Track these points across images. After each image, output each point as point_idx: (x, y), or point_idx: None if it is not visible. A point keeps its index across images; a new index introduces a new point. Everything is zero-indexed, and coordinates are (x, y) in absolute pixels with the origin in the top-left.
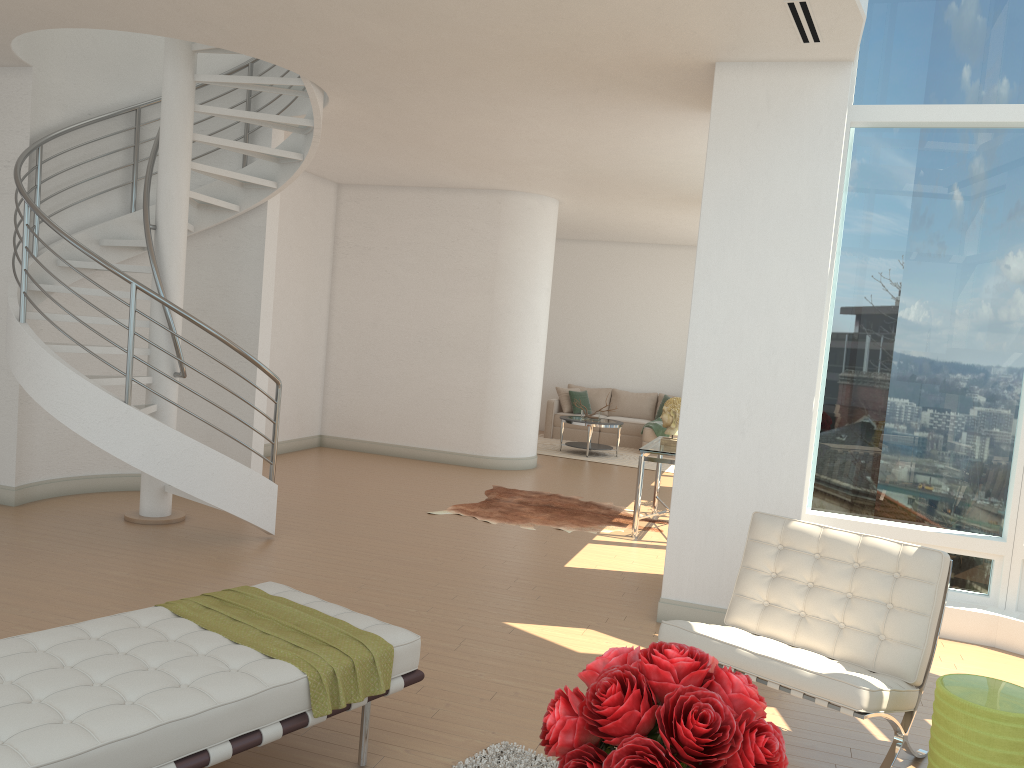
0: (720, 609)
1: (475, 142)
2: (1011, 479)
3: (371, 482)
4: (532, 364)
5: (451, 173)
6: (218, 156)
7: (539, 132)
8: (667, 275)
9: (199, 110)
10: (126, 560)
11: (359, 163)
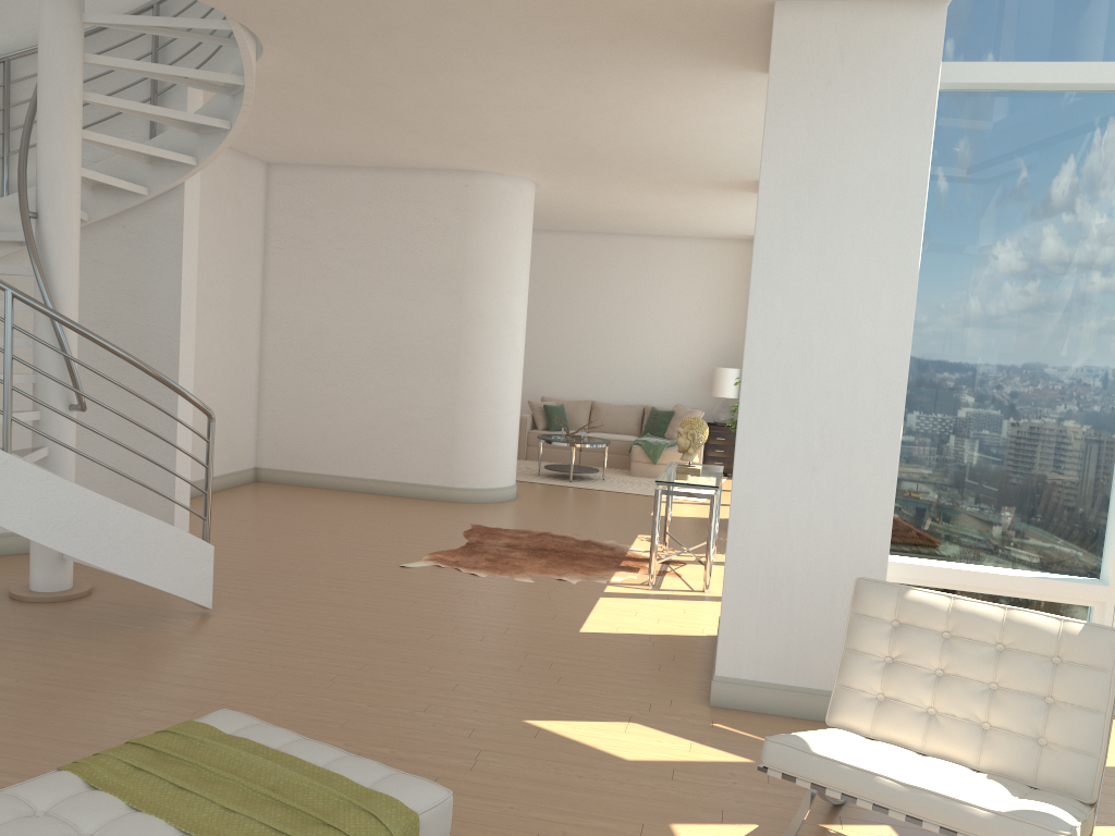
0: (789, 687)
1: (446, 109)
2: (1112, 511)
3: (324, 527)
4: (509, 377)
5: (410, 149)
6: (117, 124)
7: (529, 96)
8: (651, 270)
9: (90, 61)
10: (14, 659)
11: (296, 136)
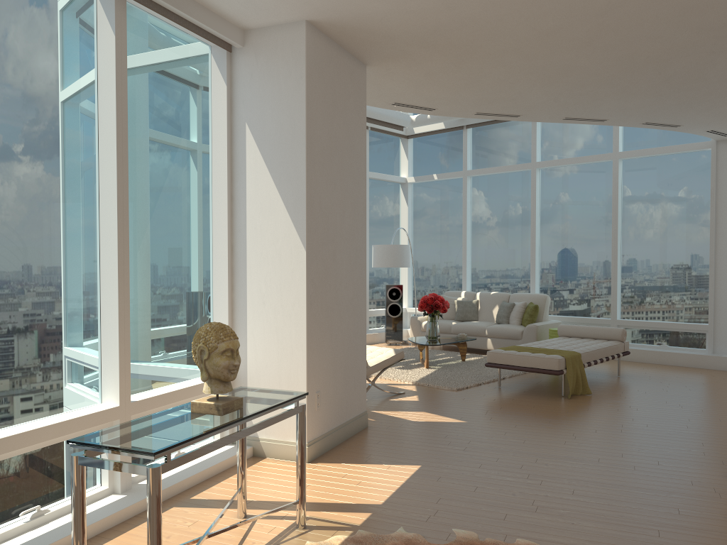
0: None
1: None
2: None
3: None
4: None
5: None
6: None
7: None
8: None
9: None
10: None
11: None
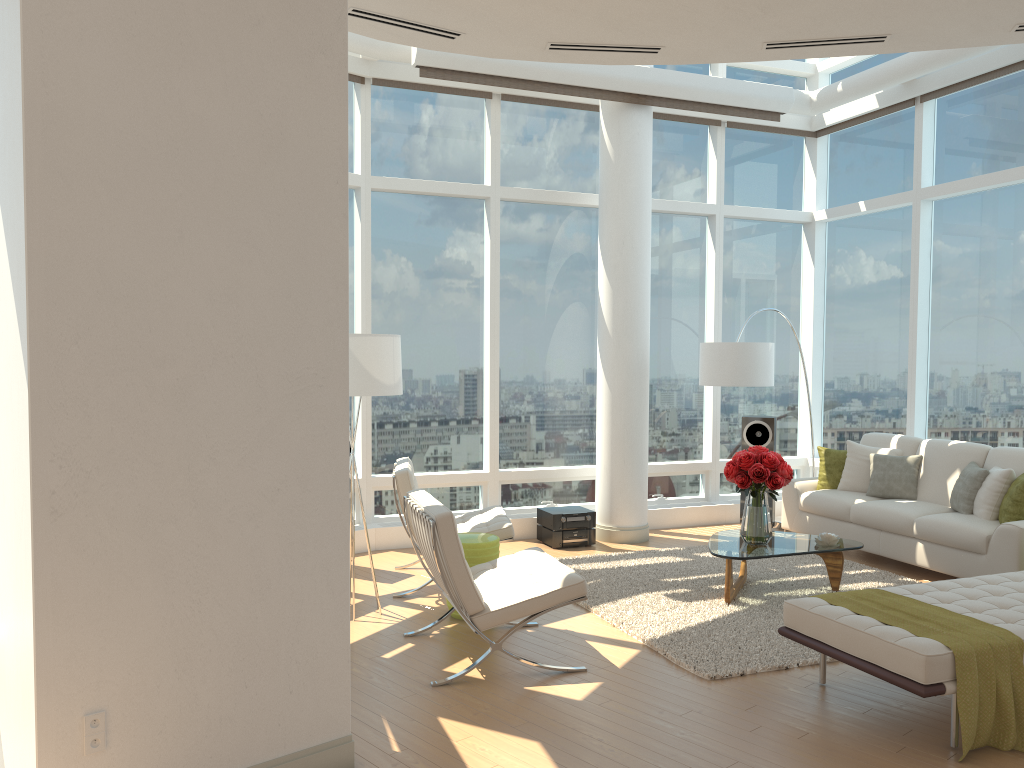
0: None
1: None
2: None
3: None
4: None
5: None
6: None
7: None
8: None
9: None
10: None
11: None
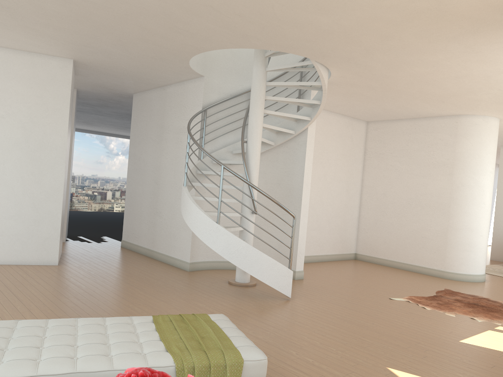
0: None
1: (422, 84)
2: None
3: (368, 279)
4: (479, 217)
5: (421, 107)
6: (287, 108)
7: (456, 71)
8: None
9: (268, 84)
10: (211, 300)
11: (369, 107)
